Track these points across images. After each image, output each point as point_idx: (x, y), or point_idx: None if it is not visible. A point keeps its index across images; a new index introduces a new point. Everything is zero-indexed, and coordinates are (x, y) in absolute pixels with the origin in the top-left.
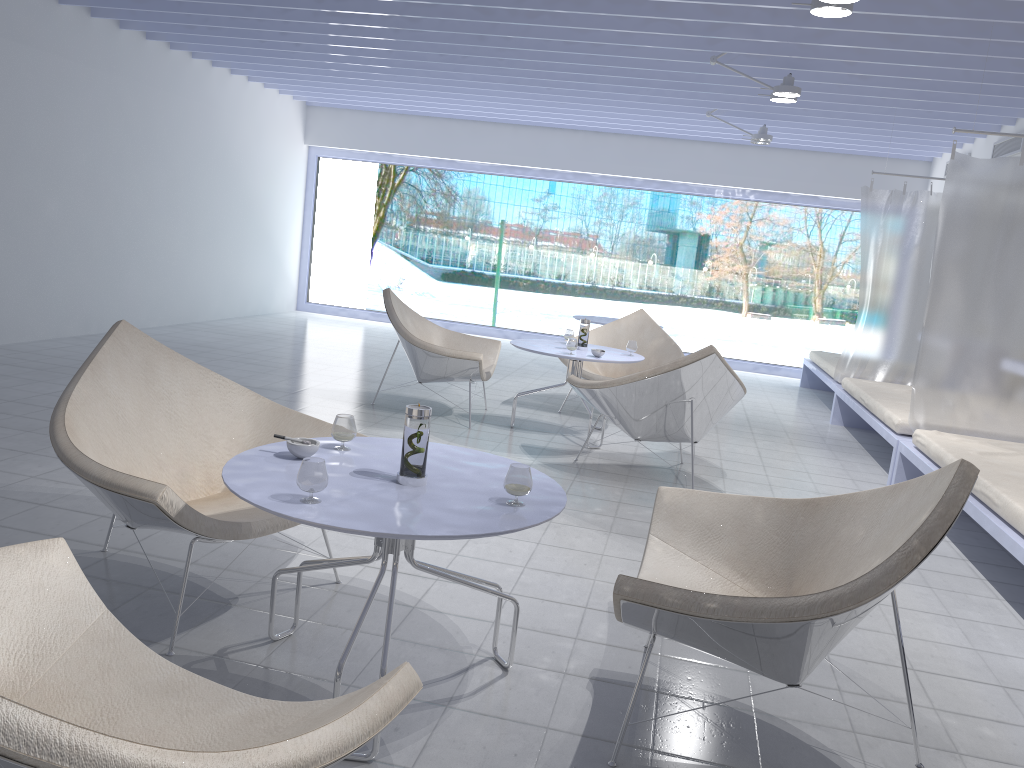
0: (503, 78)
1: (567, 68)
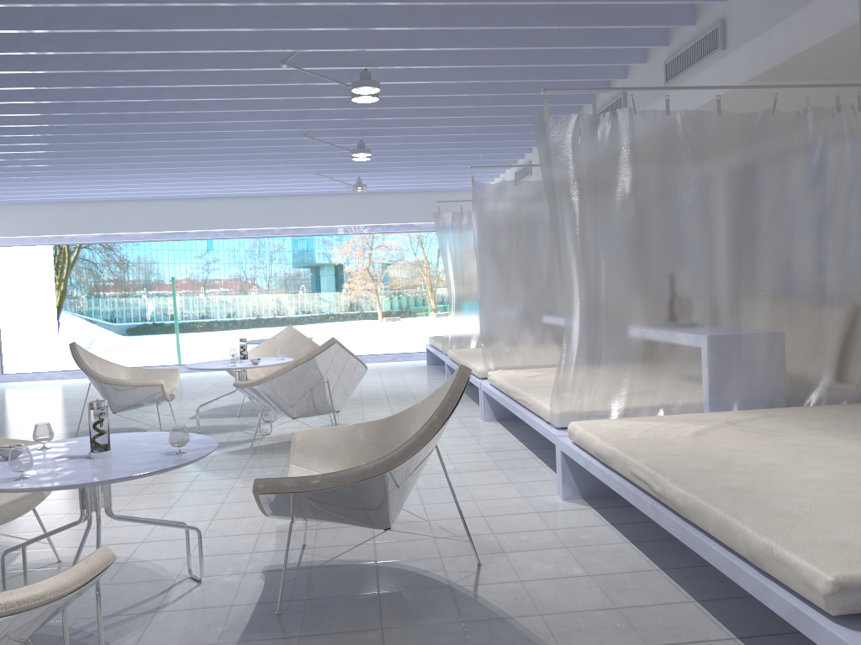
0: (148, 164)
1: (198, 151)
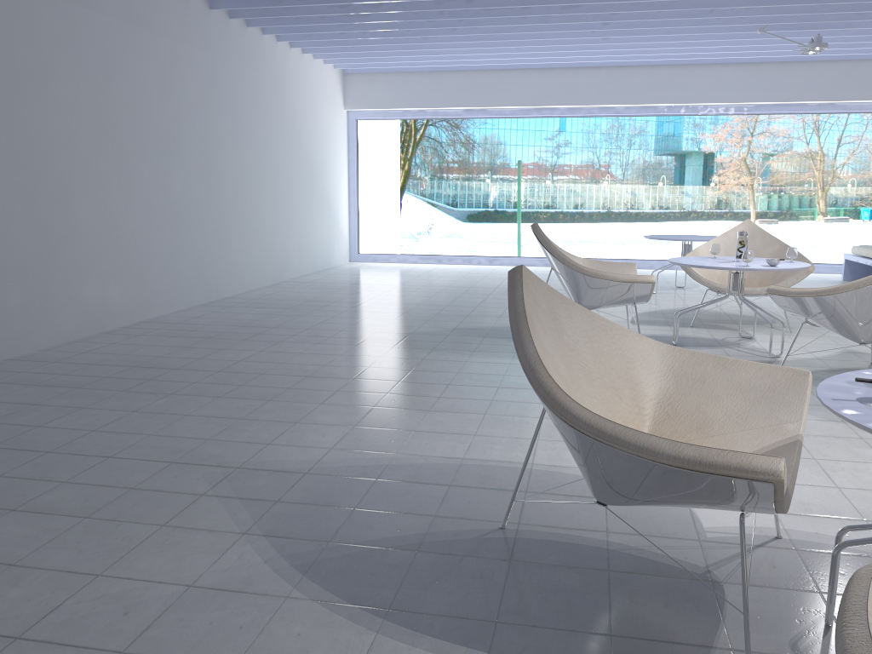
0: (566, 18)
1: None
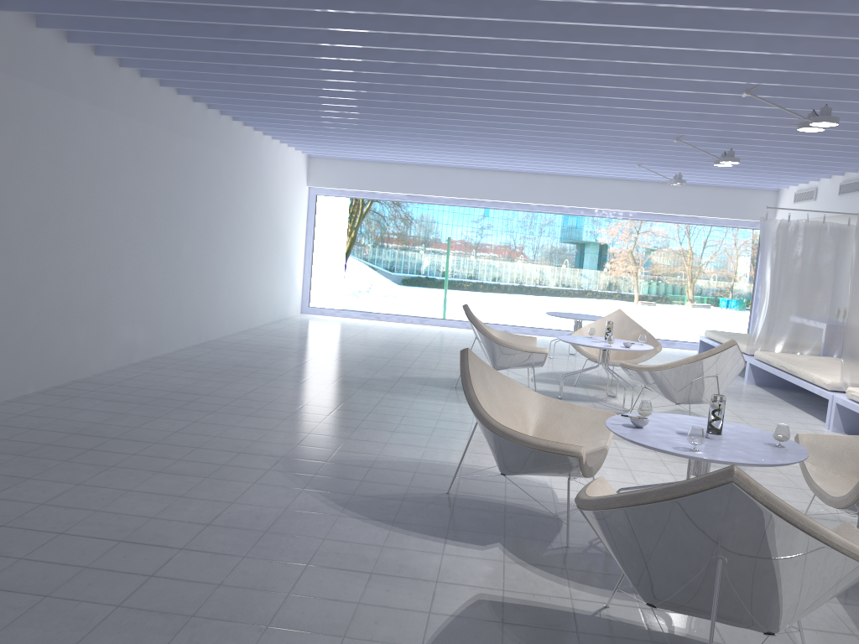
0: (495, 143)
1: (555, 139)
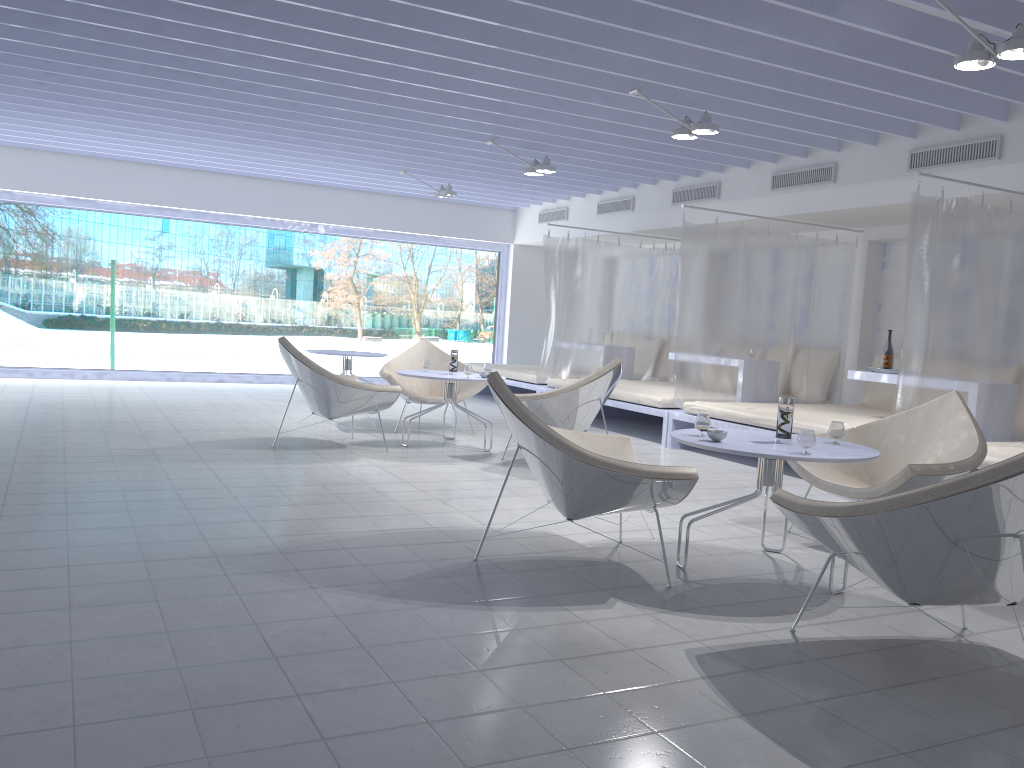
0: (241, 131)
1: (333, 132)
